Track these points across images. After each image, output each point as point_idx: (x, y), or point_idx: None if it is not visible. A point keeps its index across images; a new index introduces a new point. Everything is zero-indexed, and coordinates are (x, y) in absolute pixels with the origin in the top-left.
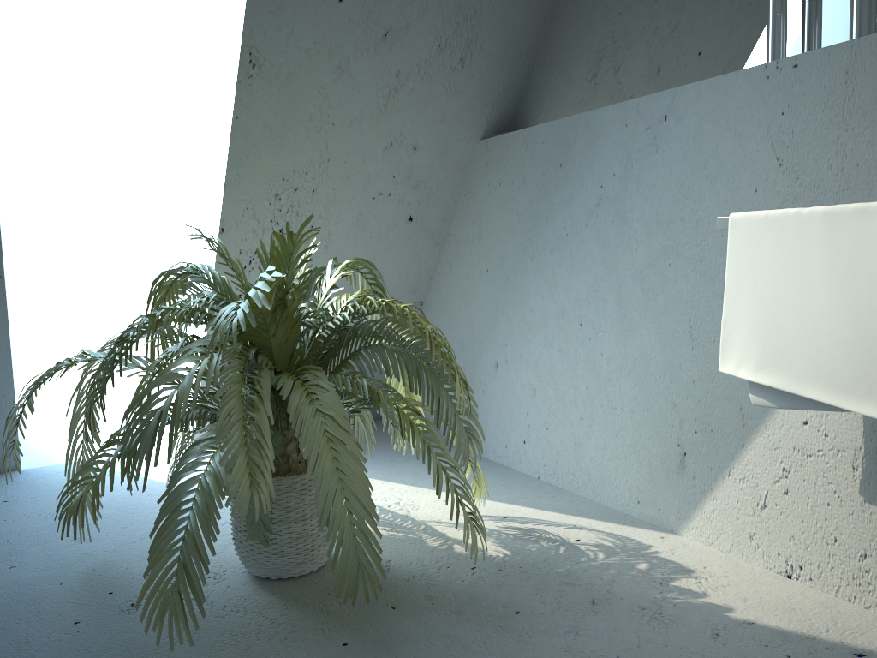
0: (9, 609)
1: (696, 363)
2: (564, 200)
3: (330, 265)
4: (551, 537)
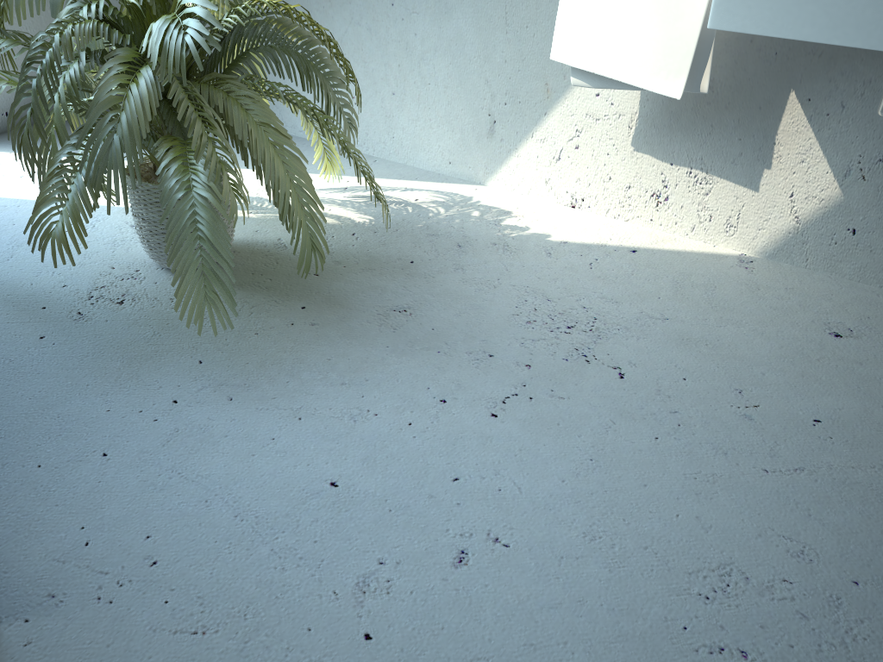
0: None
1: (509, 46)
2: None
3: None
4: (395, 200)
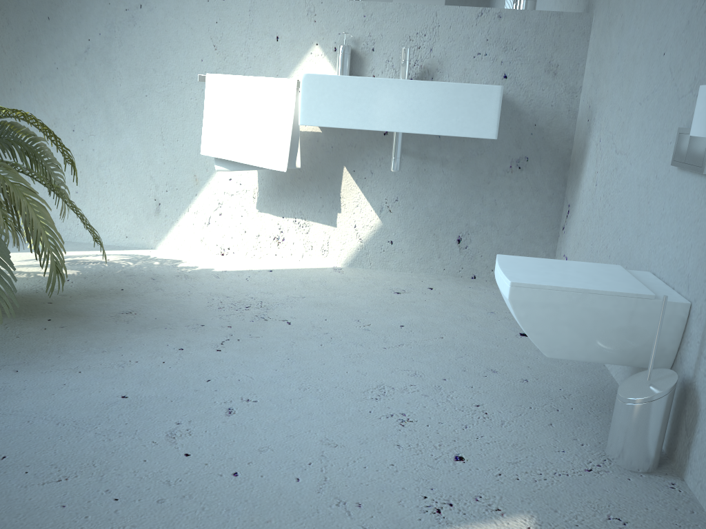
0: None
1: (166, 153)
2: (54, 43)
3: None
4: (92, 261)
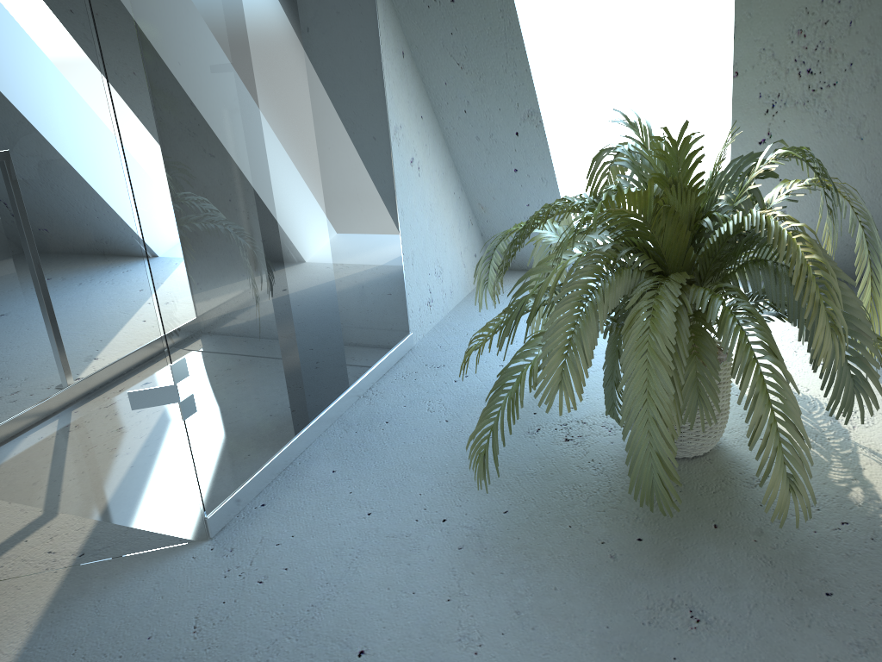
0: (472, 401)
1: None
2: None
3: (766, 151)
4: None
